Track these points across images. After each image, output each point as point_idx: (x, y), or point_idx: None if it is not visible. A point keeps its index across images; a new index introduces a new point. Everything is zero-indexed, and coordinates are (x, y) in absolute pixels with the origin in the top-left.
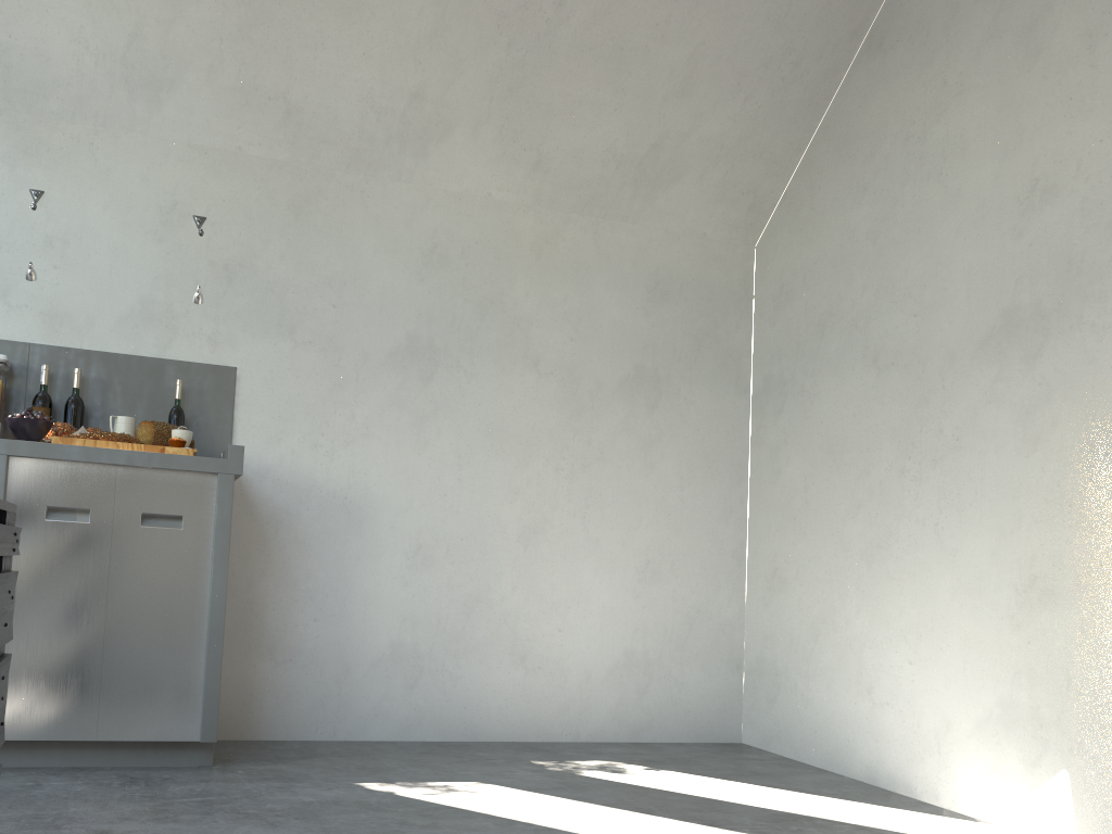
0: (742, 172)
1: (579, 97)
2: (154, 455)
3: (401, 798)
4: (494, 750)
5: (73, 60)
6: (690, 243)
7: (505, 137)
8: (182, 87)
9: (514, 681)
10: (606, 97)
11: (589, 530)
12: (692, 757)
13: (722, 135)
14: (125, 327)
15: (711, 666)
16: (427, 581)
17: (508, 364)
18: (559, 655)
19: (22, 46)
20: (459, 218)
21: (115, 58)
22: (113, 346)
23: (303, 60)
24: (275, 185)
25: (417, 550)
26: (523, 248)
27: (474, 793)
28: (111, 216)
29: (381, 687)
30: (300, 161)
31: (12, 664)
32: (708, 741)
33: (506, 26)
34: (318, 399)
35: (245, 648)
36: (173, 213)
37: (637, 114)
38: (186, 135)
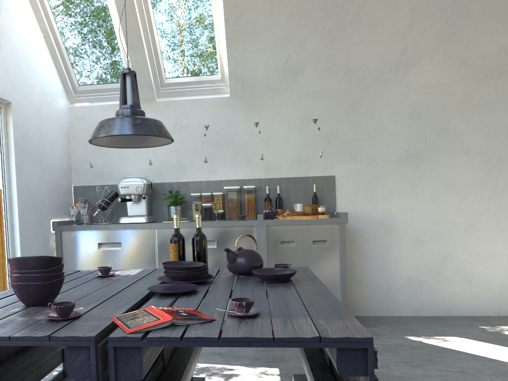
0: None
1: (483, 31)
2: (315, 219)
3: (425, 344)
4: (459, 320)
5: (265, 73)
6: None
7: (446, 56)
8: (305, 72)
9: (465, 291)
10: (498, 27)
11: (499, 223)
12: None
13: None
14: (292, 167)
15: None
16: (422, 251)
17: (453, 155)
18: (487, 279)
19: (248, 73)
20: (425, 95)
21: (280, 68)
22: (288, 175)
23: (353, 50)
24: (343, 99)
25: (416, 239)
26: (457, 101)
27: (456, 342)
28: (282, 126)
29: (405, 295)
30: (352, 87)
31: None
32: None
33: (445, 13)
34: (368, 183)
35: (348, 282)
36: (304, 120)
37: None
38: (306, 88)
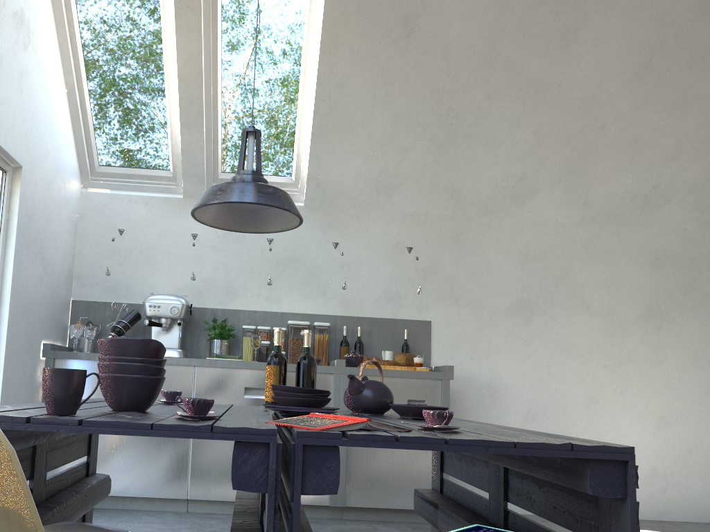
0: (708, 194)
1: (610, 168)
2: (412, 371)
3: None
4: None
5: (353, 182)
6: (675, 234)
7: (567, 192)
8: (403, 187)
9: None
10: (626, 166)
11: (624, 399)
12: (701, 530)
13: (696, 177)
14: (377, 304)
15: (705, 477)
16: (534, 428)
17: (572, 310)
18: None
19: (332, 179)
20: (541, 234)
21: (373, 179)
22: (372, 314)
23: (463, 169)
24: (444, 227)
25: (528, 411)
26: (577, 246)
27: None
28: (368, 251)
29: None
30: (456, 214)
31: (354, 471)
32: (706, 521)
33: (571, 141)
34: (472, 334)
35: None
36: (396, 247)
37: (644, 173)
38: (401, 208)
